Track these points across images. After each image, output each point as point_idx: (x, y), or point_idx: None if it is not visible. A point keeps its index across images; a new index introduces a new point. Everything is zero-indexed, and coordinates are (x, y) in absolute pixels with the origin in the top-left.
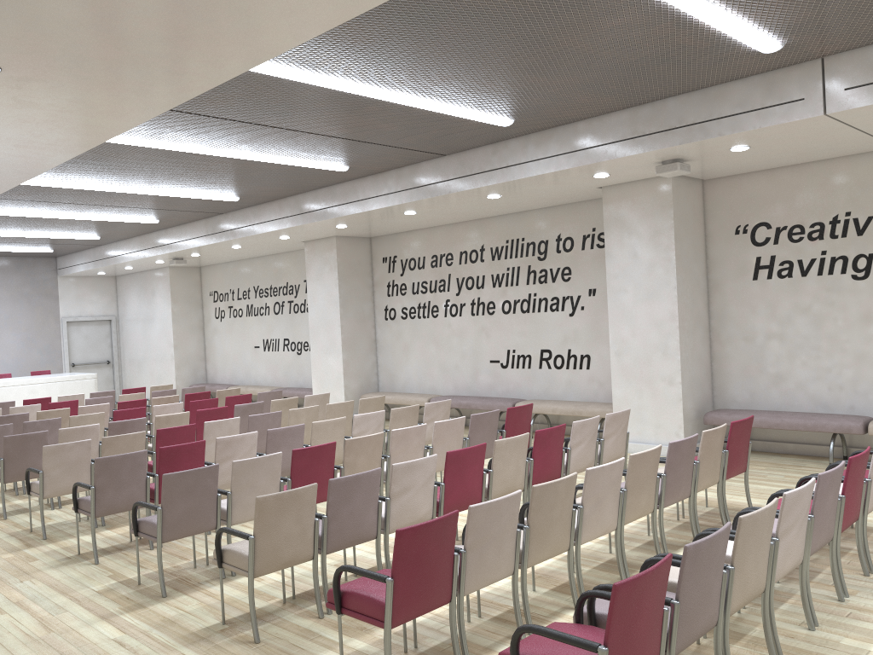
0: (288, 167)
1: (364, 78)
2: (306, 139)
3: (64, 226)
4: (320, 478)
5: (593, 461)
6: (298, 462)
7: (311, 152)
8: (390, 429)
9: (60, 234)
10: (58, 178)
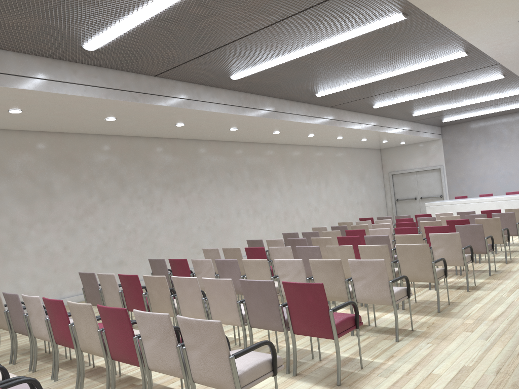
0: (371, 36)
1: (114, 16)
2: (279, 30)
3: (466, 94)
4: (134, 296)
5: (179, 370)
6: (122, 282)
7: (324, 28)
8: (314, 278)
9: (493, 96)
10: (325, 88)
